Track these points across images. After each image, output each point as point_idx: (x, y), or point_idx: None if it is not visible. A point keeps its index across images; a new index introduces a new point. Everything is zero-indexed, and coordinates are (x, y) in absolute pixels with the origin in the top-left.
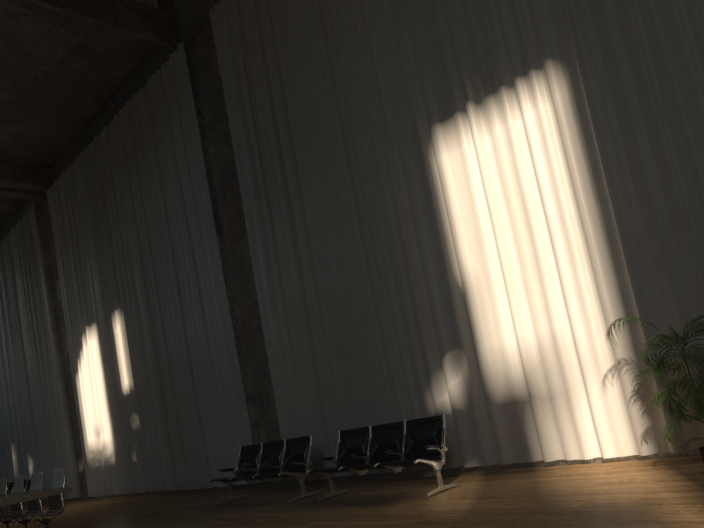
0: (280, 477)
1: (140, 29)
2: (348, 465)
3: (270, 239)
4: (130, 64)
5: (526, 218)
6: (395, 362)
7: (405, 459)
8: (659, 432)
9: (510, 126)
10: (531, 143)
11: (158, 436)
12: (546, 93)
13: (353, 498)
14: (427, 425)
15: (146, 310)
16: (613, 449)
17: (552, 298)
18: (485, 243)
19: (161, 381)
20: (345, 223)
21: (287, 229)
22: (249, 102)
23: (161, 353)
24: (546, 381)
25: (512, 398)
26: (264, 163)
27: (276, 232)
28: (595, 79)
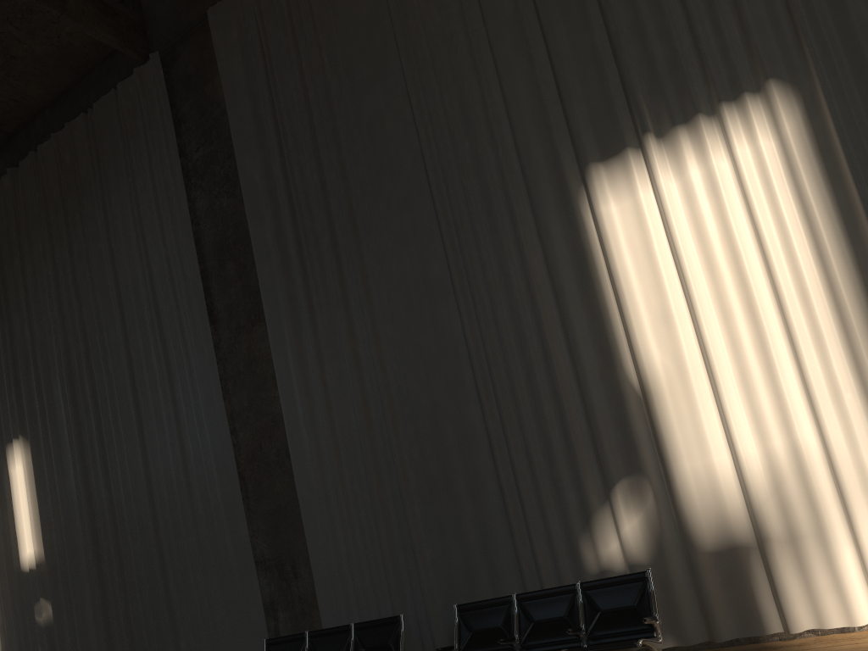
0: None
1: (96, 24)
2: None
3: (309, 327)
4: (62, 82)
5: (744, 290)
6: (528, 499)
7: (590, 642)
8: None
9: (714, 166)
10: (748, 188)
11: (87, 633)
12: (766, 124)
13: None
14: (621, 588)
15: (75, 437)
16: None
17: (791, 399)
18: (677, 324)
19: (98, 545)
20: (440, 301)
21: (340, 311)
22: (275, 134)
23: (100, 503)
24: (785, 517)
25: (731, 543)
26: (299, 219)
27: (319, 317)
28: (843, 106)
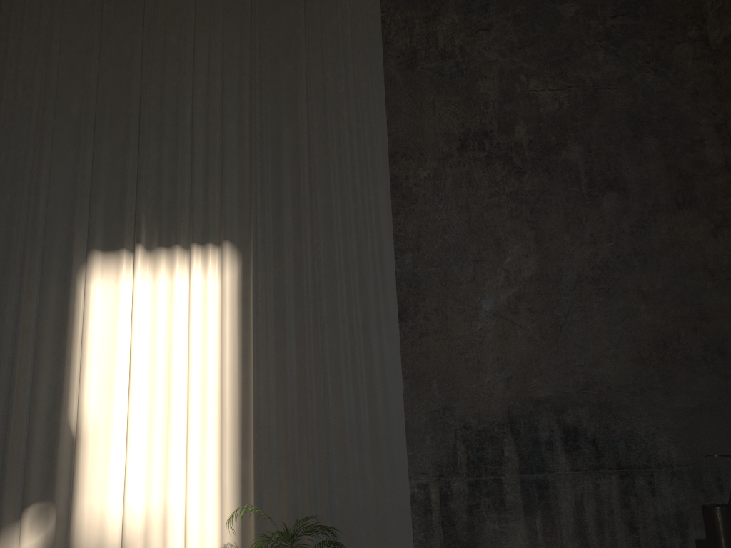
0: None
1: None
2: None
3: None
4: None
5: (169, 379)
6: None
7: None
8: None
9: (176, 284)
10: (192, 308)
11: None
12: (217, 269)
13: None
14: None
15: None
16: None
17: (174, 467)
18: (116, 390)
19: None
20: None
21: None
22: None
23: None
24: None
25: None
26: None
27: None
28: (263, 276)
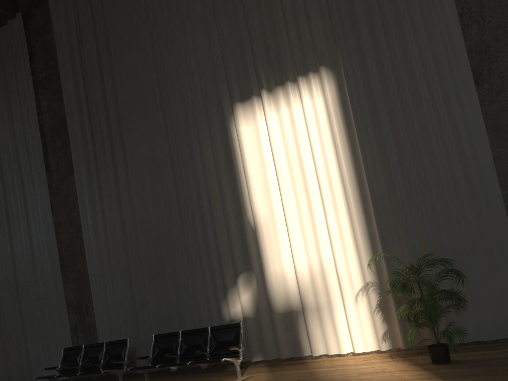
0: (100, 373)
1: None
2: (162, 363)
3: (95, 179)
4: None
5: (304, 178)
6: (199, 280)
7: (210, 357)
8: (393, 334)
9: (293, 110)
10: (308, 124)
11: None
12: (319, 90)
13: None
14: (227, 330)
15: None
16: (362, 346)
17: (321, 237)
18: (272, 193)
19: None
20: (161, 171)
21: (111, 172)
22: (80, 68)
23: None
24: (315, 297)
25: (290, 309)
26: (92, 118)
27: (101, 174)
28: (354, 84)
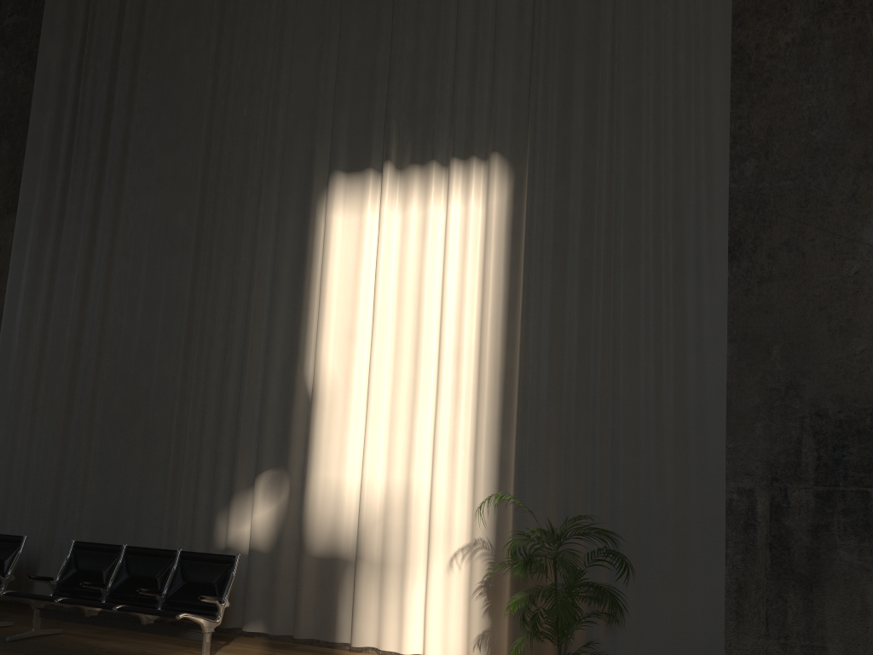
0: None
1: None
2: (73, 596)
3: (52, 233)
4: None
5: (417, 333)
6: (189, 463)
7: (165, 606)
8: (497, 639)
9: (430, 212)
10: (448, 243)
11: None
12: (482, 191)
13: (66, 648)
14: (210, 565)
15: None
16: (439, 648)
17: (419, 441)
18: (357, 344)
19: None
20: (175, 251)
21: (84, 228)
22: (81, 30)
23: None
24: (383, 543)
25: (334, 553)
26: (77, 124)
27: (65, 227)
28: (540, 199)
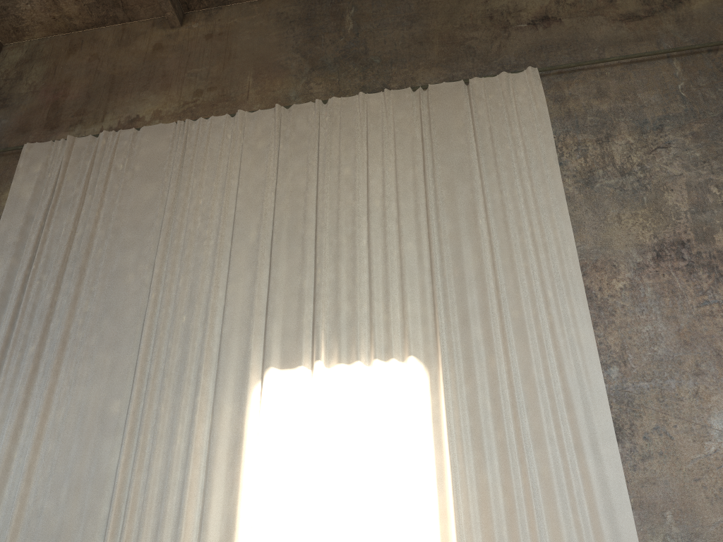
0: None
1: None
2: None
3: None
4: None
5: (354, 507)
6: None
7: None
8: None
9: (359, 402)
10: (377, 428)
11: None
12: (402, 386)
13: None
14: None
15: None
16: None
17: None
18: (295, 519)
19: None
20: (108, 434)
21: (13, 413)
22: (31, 251)
23: None
24: None
25: None
26: (17, 323)
27: None
28: (454, 392)
